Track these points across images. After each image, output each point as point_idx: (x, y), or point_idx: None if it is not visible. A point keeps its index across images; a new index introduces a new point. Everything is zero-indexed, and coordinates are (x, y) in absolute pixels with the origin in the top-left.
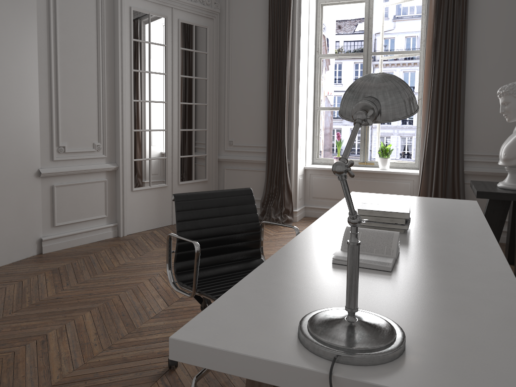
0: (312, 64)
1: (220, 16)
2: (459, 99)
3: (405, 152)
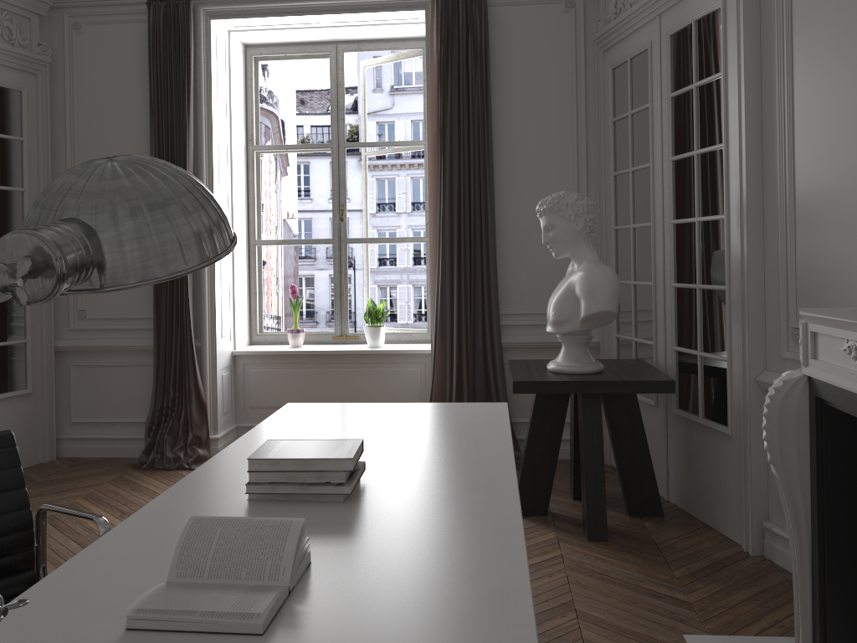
0: (242, 163)
1: (55, 70)
2: (486, 221)
3: (422, 311)
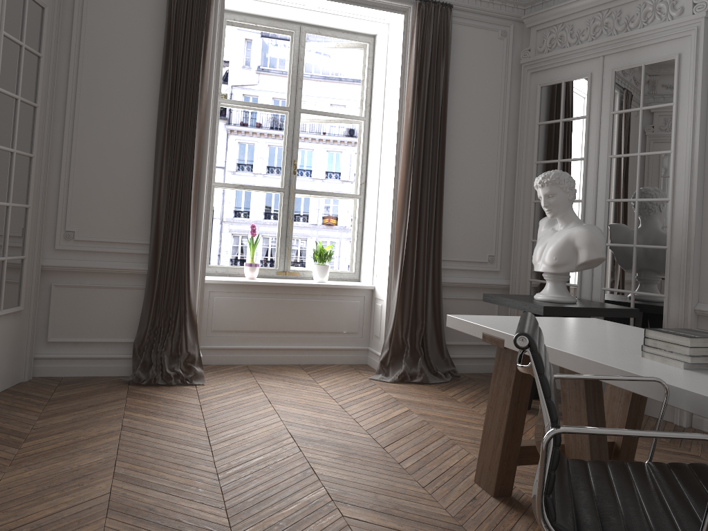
0: None
1: None
2: (443, 187)
3: (268, 258)
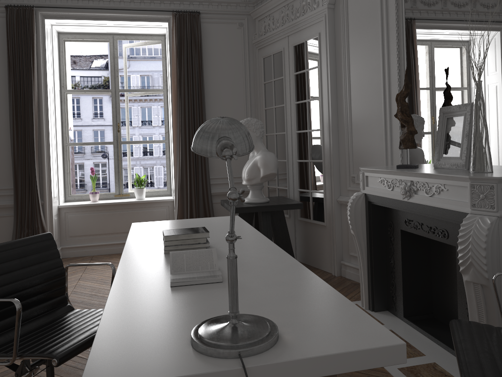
0: (59, 99)
1: None
2: None
3: (148, 181)
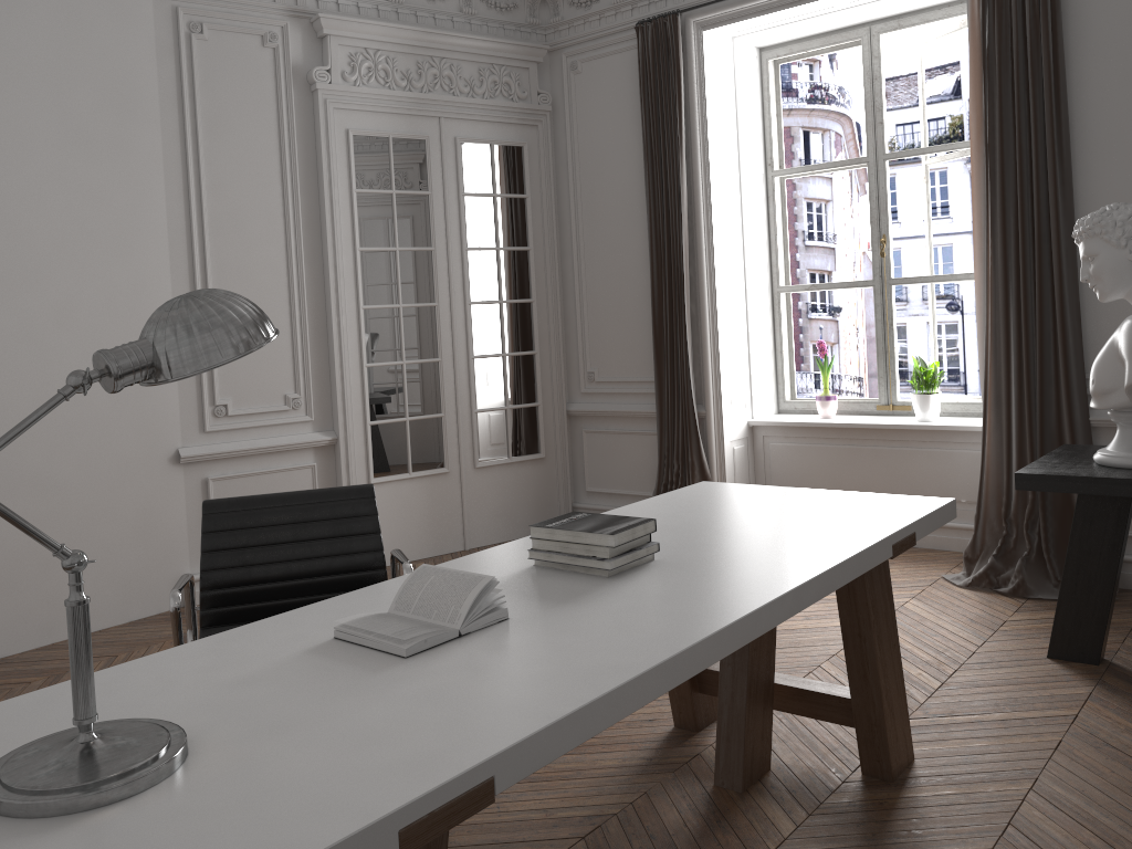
0: (757, 194)
1: (556, 117)
2: (1057, 248)
3: None
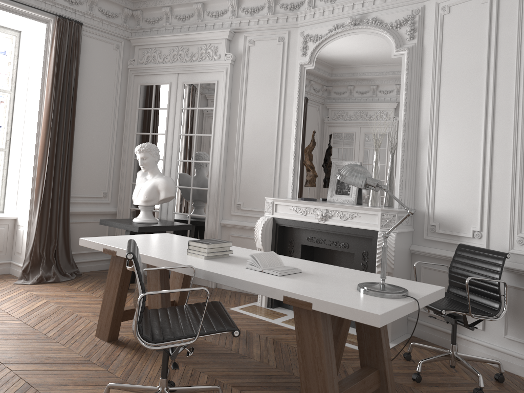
0: None
1: None
2: (73, 147)
3: None
